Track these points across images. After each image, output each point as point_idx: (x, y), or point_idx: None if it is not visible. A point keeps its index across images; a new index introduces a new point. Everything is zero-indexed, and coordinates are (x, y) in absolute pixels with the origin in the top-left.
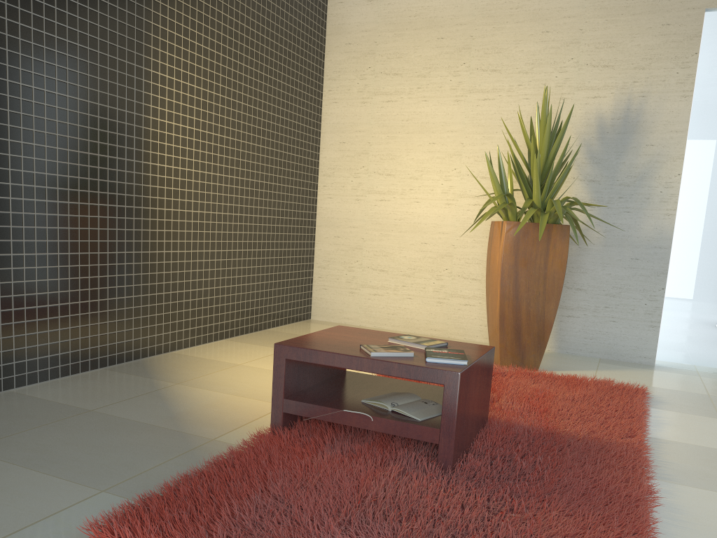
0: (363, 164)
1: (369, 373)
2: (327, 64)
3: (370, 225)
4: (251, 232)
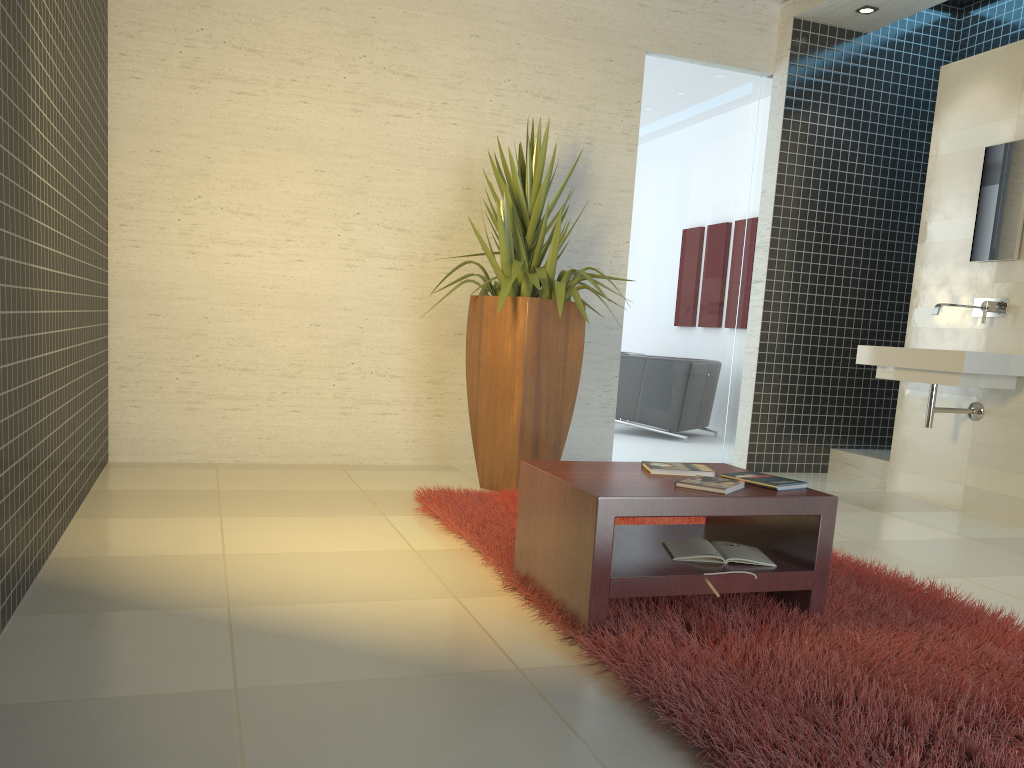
0: (199, 193)
1: (416, 530)
2: (114, 5)
3: (218, 295)
4: (82, 309)
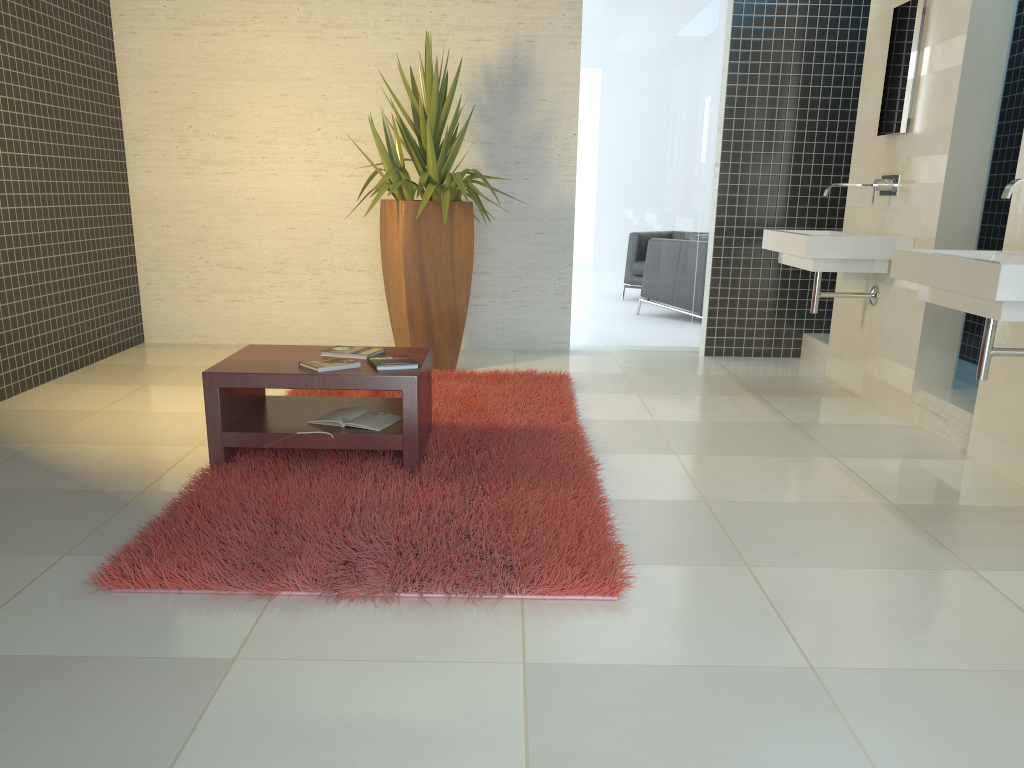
0: (189, 124)
1: None
2: None
3: (212, 208)
4: (55, 230)
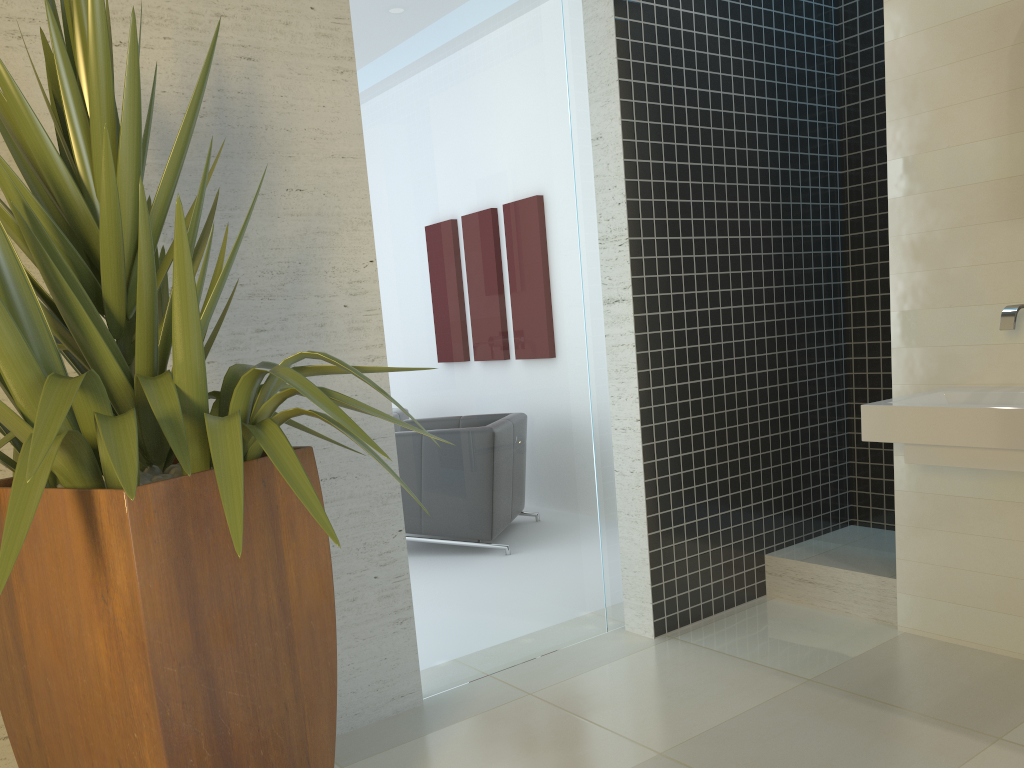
0: None
1: None
2: None
3: None
4: None
